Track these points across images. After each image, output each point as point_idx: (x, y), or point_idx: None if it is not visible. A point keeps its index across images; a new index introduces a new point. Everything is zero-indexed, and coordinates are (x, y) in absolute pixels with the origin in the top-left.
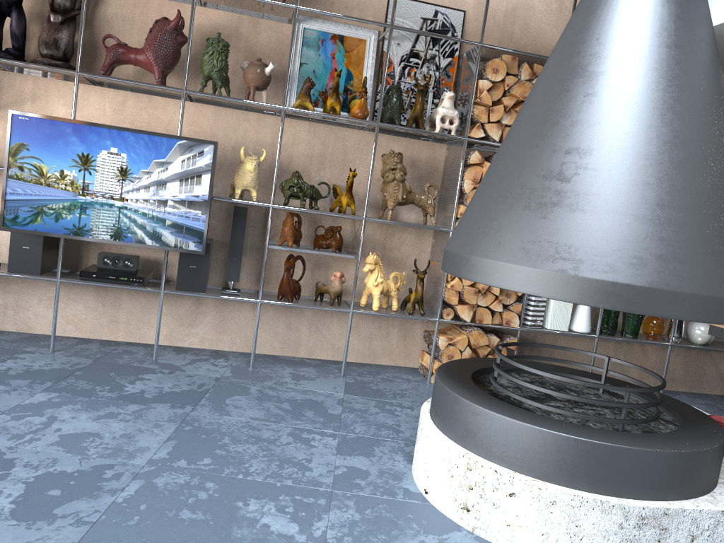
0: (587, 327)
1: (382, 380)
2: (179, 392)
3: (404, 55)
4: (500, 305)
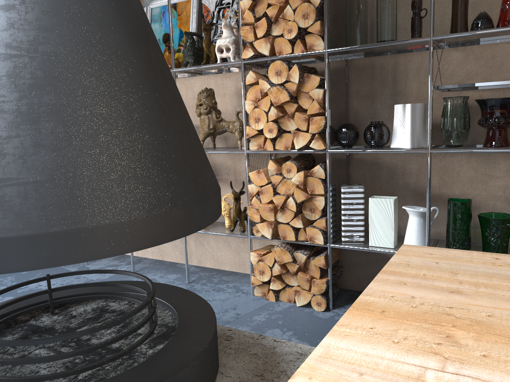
0: (417, 243)
1: (212, 290)
2: (43, 289)
3: (218, 0)
4: (300, 221)
